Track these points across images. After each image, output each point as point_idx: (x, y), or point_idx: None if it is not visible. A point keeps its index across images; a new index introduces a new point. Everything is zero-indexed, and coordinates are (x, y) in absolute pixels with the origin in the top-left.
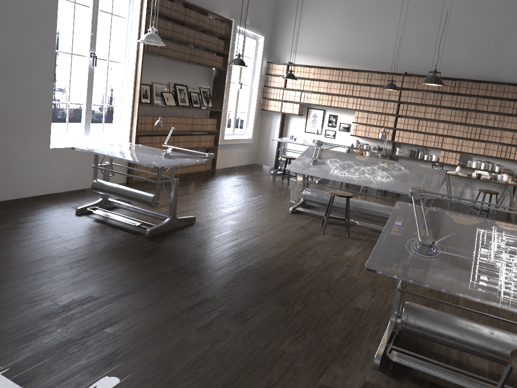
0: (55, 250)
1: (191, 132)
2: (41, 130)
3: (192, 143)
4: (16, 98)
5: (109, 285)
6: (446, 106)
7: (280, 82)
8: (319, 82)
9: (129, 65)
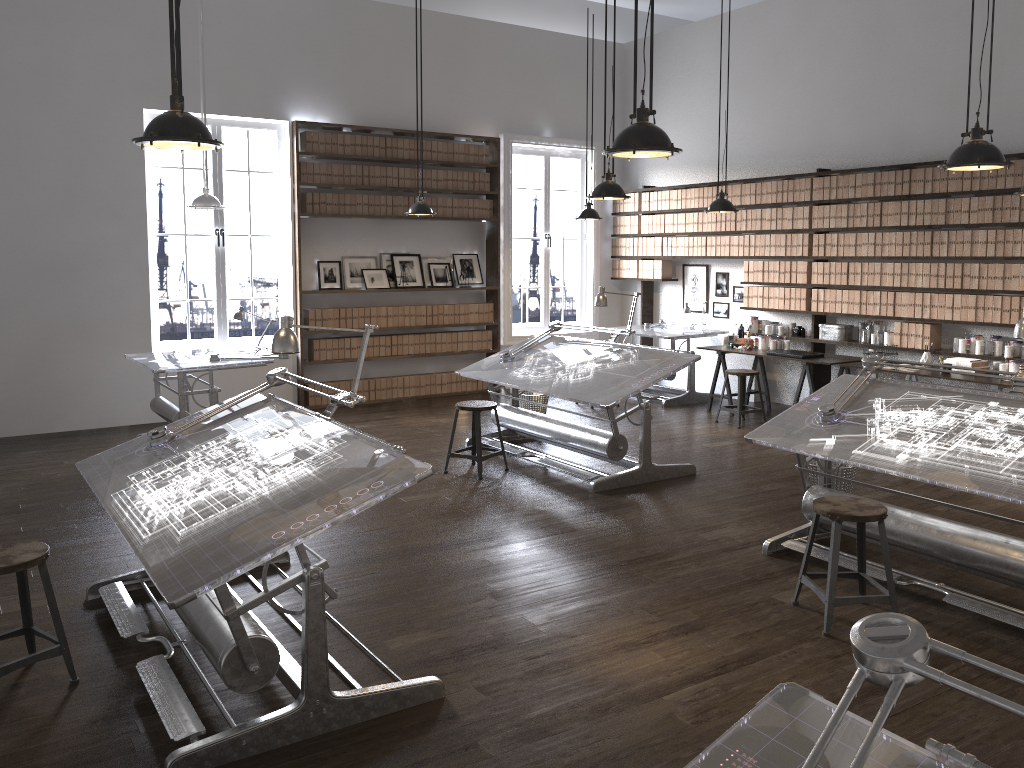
0: (25, 475)
1: (444, 328)
2: (135, 338)
3: (436, 345)
4: (94, 300)
5: (2, 506)
6: (890, 226)
7: (632, 224)
8: (686, 215)
9: (287, 238)
